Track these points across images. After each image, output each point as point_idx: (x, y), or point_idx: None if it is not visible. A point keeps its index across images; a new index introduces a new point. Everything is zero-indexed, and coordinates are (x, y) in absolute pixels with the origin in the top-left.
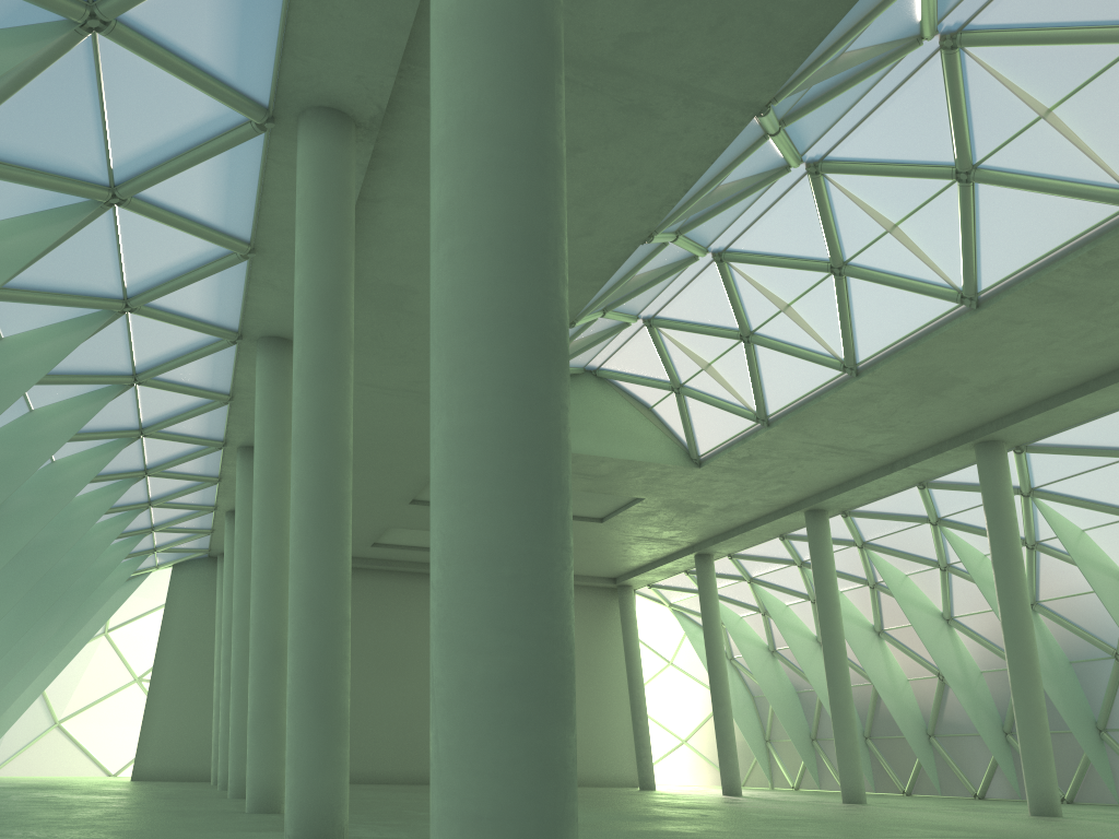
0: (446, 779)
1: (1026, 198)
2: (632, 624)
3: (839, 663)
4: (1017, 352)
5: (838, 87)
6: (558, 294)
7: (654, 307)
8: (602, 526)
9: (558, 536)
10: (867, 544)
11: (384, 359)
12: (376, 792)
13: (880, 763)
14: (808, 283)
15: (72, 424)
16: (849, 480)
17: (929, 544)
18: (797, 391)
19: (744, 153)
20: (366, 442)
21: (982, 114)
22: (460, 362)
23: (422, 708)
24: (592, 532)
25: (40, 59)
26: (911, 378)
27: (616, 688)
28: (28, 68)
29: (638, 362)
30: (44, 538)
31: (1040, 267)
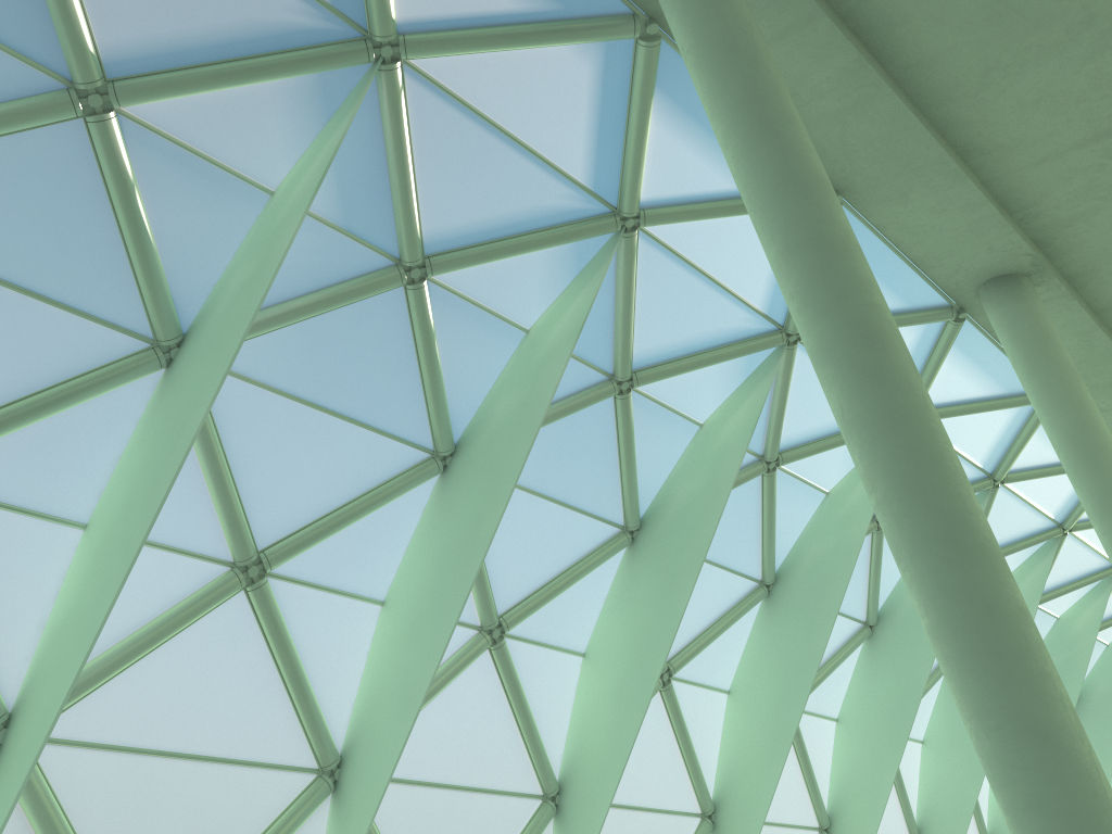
0: None
1: None
2: None
3: None
4: None
5: None
6: (947, 508)
7: None
8: None
9: (1022, 688)
10: None
11: None
12: None
13: None
14: None
15: (1034, 586)
16: None
17: None
18: None
19: None
20: None
21: None
22: (907, 581)
23: None
24: None
25: (782, 376)
26: None
27: None
28: (780, 384)
29: None
30: (1105, 687)
31: None
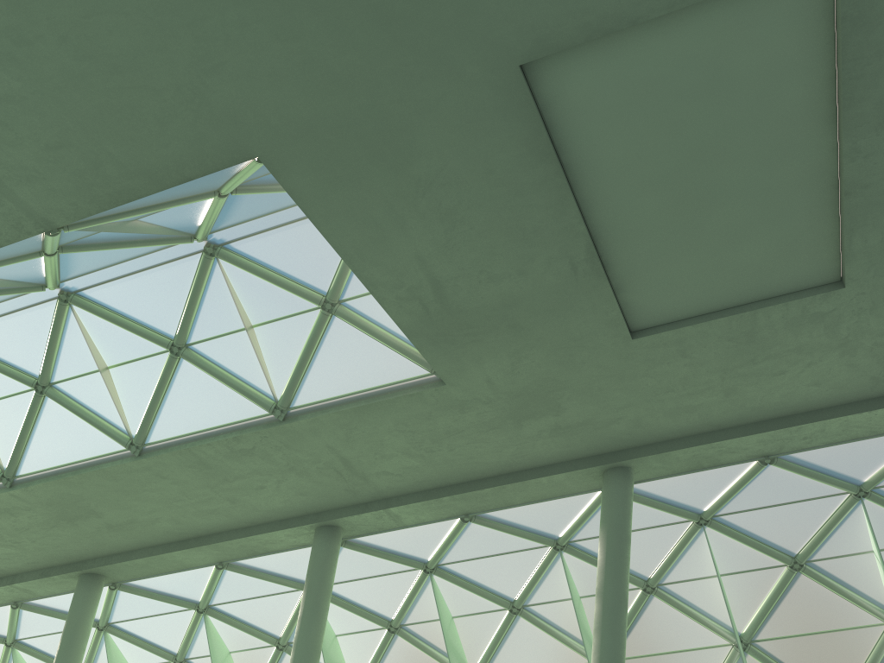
0: None
1: (211, 382)
2: None
3: None
4: (151, 501)
5: (119, 243)
6: None
7: None
8: None
9: None
10: None
11: None
12: None
13: None
14: (9, 390)
15: None
16: None
17: None
18: None
19: (15, 258)
20: None
21: (210, 310)
22: None
23: None
24: None
25: None
26: (57, 502)
27: None
28: None
29: None
30: None
31: (198, 438)
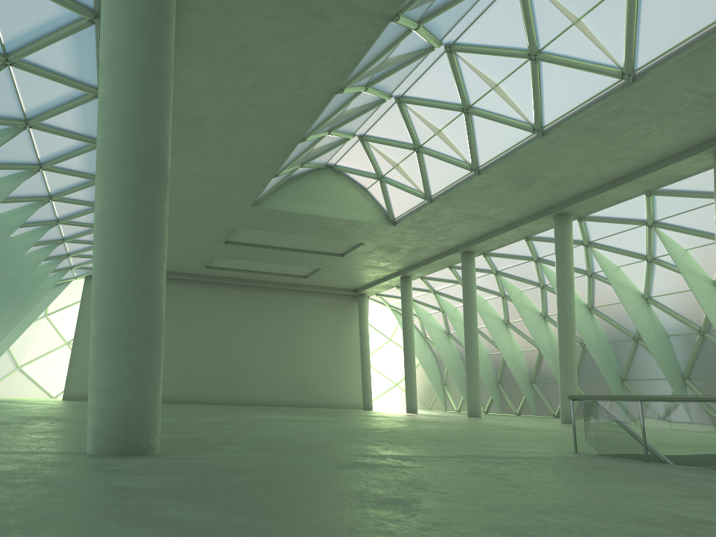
0: (92, 372)
1: (567, 71)
2: (364, 316)
3: (473, 340)
4: (570, 162)
5: (453, 2)
6: (159, 143)
7: (363, 129)
8: (342, 258)
9: (152, 262)
10: (499, 272)
11: (193, 158)
12: (200, 407)
13: (504, 397)
14: (450, 117)
15: (2, 193)
16: (485, 234)
17: (534, 273)
18: (446, 182)
19: (397, 40)
20: (191, 207)
21: (542, 20)
22: (104, 177)
23: (237, 362)
24: (337, 262)
25: None
26: (511, 176)
27: (355, 353)
28: None
29: (357, 162)
30: None
31: (576, 113)
